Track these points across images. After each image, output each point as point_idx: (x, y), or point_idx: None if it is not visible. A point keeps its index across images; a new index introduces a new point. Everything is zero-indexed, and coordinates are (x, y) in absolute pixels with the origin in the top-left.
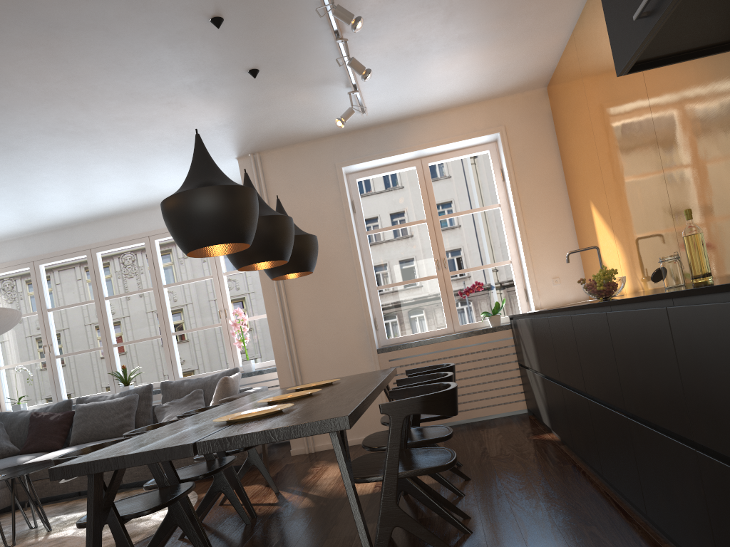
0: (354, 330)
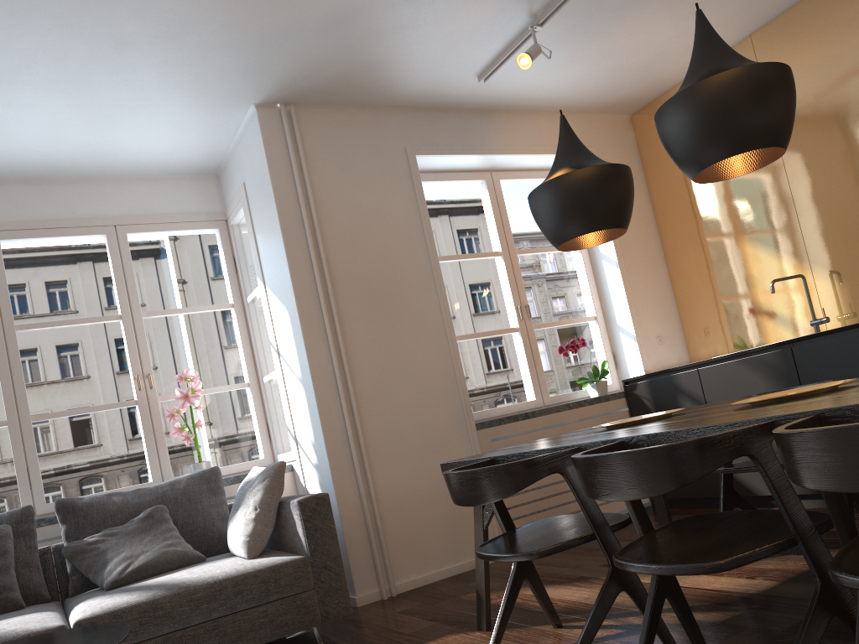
0: (443, 395)
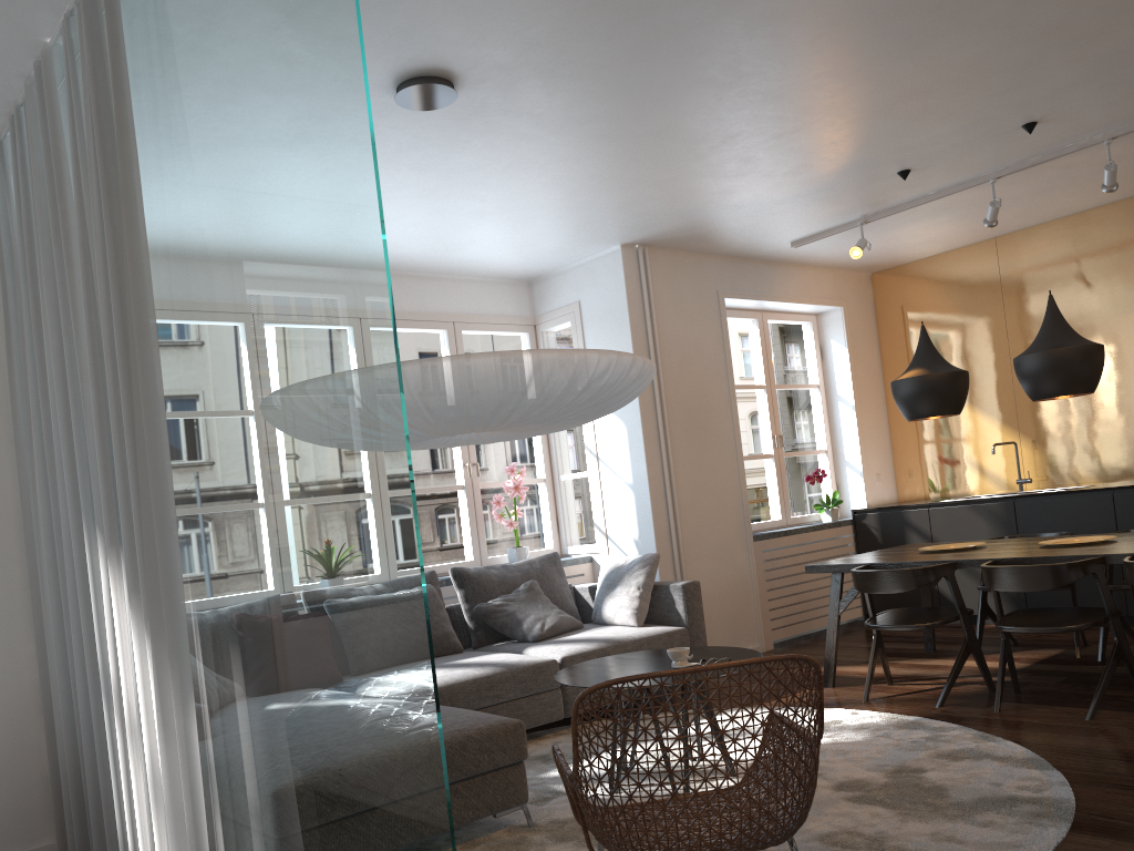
0: (732, 509)
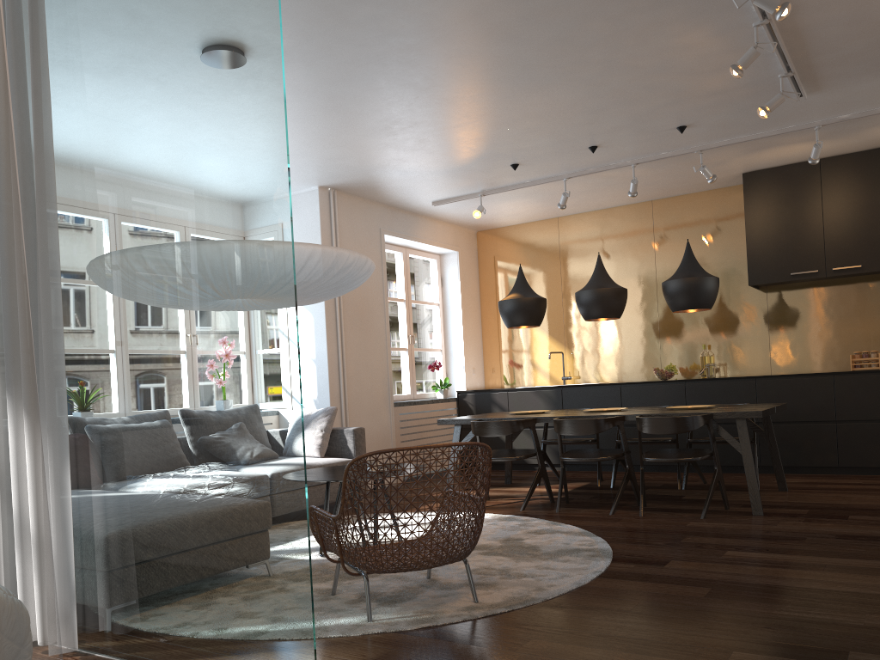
0: (381, 383)
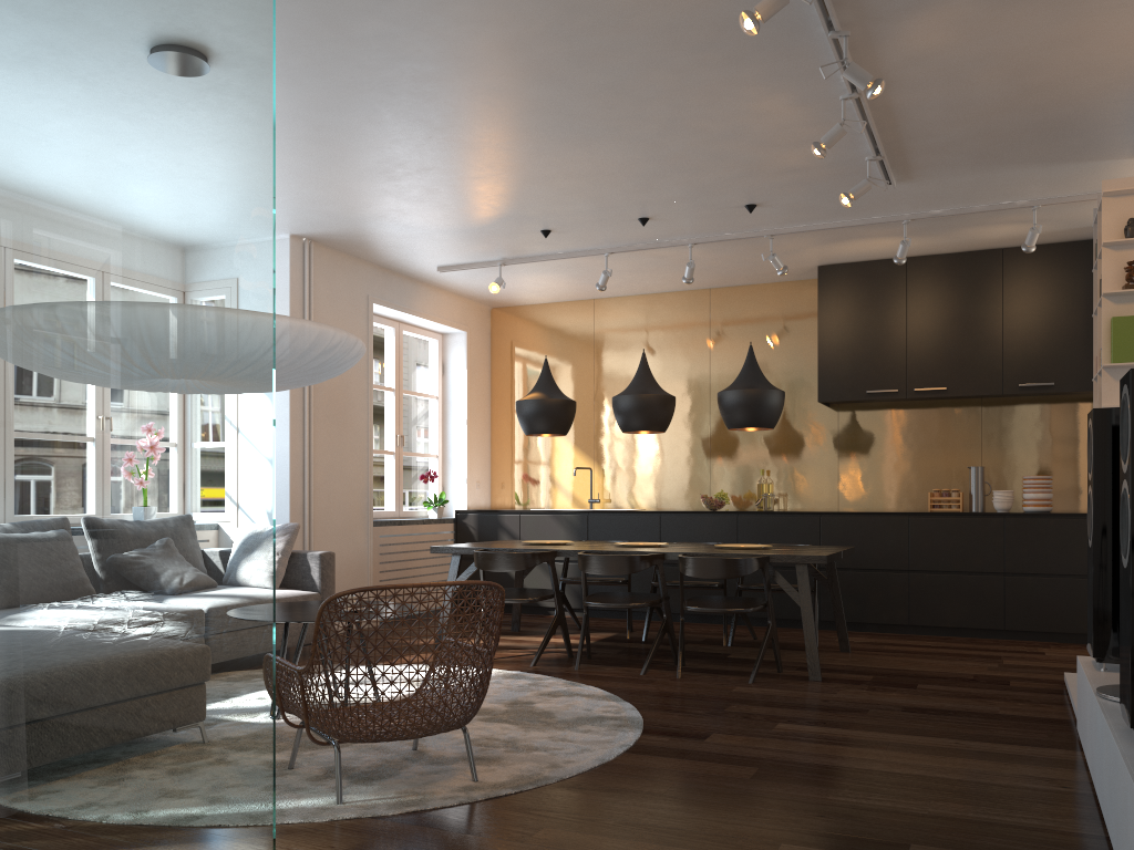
0: (359, 494)
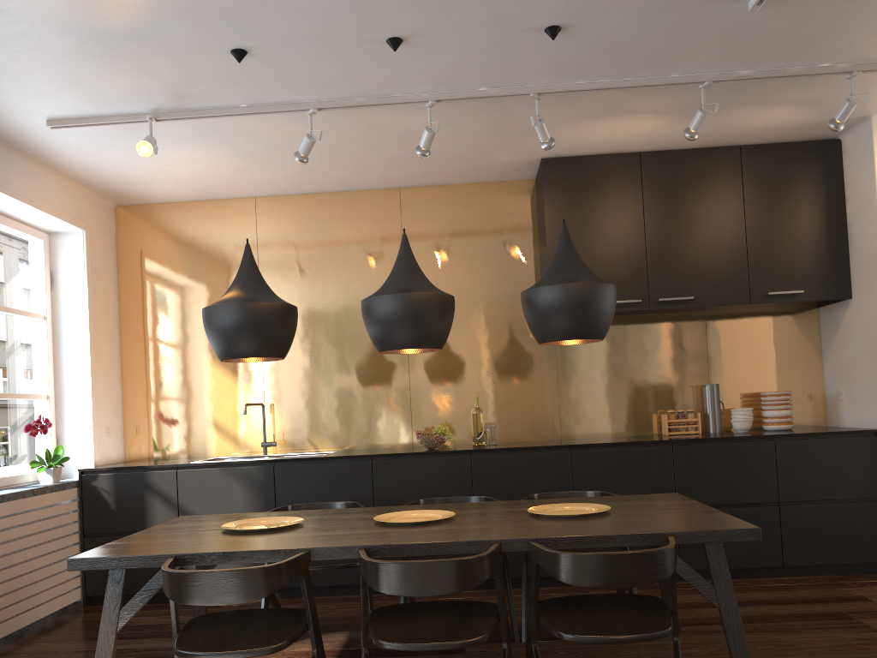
0: None
